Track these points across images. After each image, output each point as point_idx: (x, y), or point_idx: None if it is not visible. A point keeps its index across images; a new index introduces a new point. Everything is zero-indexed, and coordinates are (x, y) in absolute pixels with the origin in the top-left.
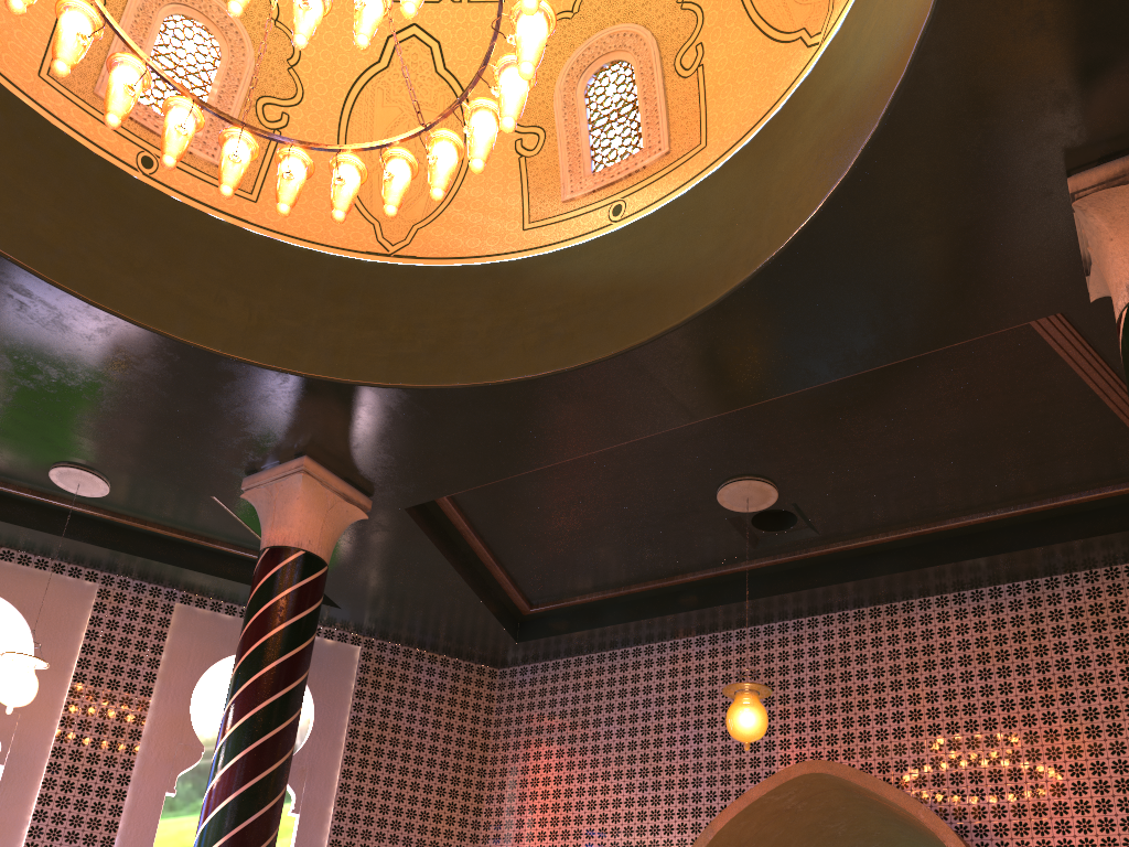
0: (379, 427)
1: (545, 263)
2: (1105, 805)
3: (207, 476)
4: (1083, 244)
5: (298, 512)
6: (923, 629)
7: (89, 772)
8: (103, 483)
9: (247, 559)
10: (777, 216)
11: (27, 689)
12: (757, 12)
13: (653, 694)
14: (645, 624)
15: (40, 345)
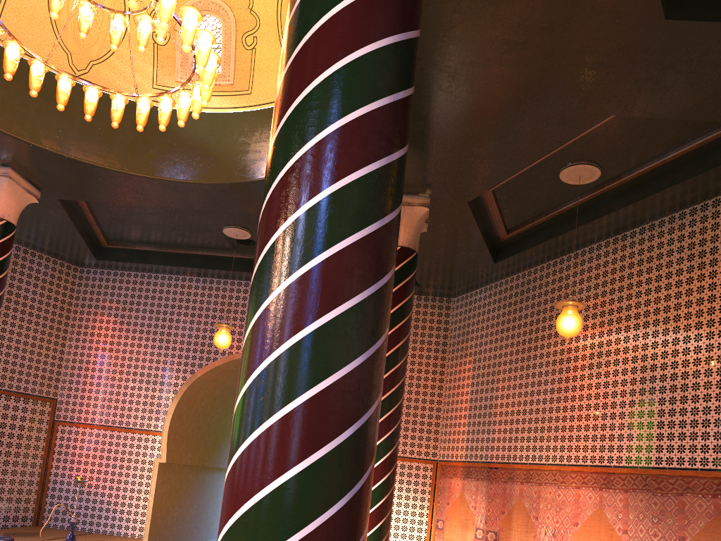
0: (61, 170)
1: None
2: None
3: None
4: None
5: (3, 198)
6: None
7: None
8: None
9: None
10: None
11: None
12: None
13: (170, 302)
14: (171, 268)
15: None
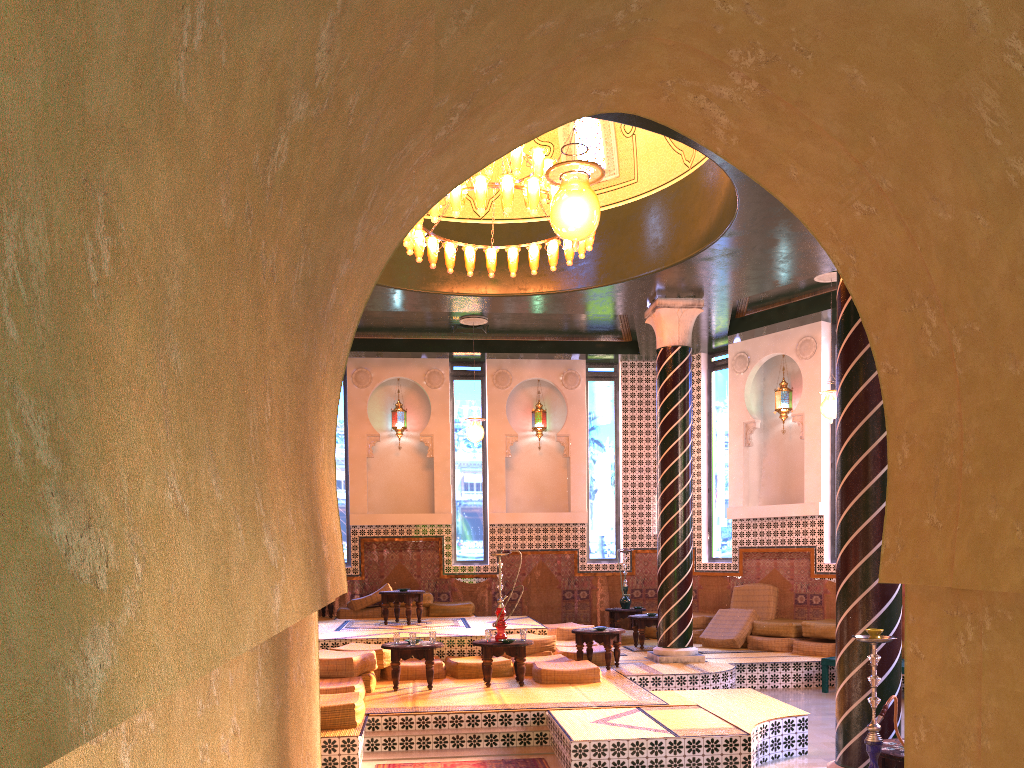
0: None
1: None
2: None
3: None
4: None
5: None
6: None
7: None
8: None
9: None
10: None
11: None
12: None
13: None
14: None
15: None
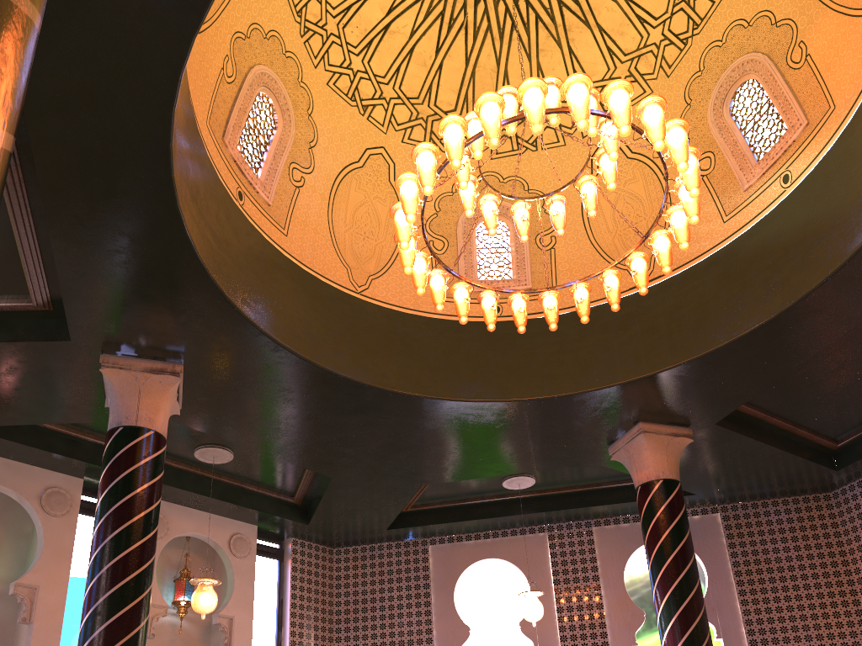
0: (679, 388)
1: (747, 237)
2: None
3: (587, 455)
4: None
5: (648, 457)
6: None
7: (584, 645)
8: (530, 478)
9: (624, 486)
10: None
11: (538, 610)
12: (836, 3)
13: None
14: None
15: (483, 430)
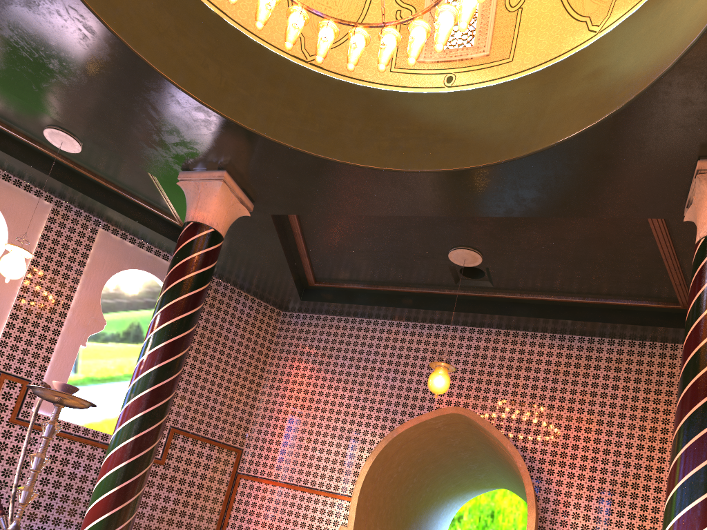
0: (278, 168)
1: (400, 98)
2: (595, 459)
3: (156, 164)
4: (692, 193)
5: (214, 204)
6: (529, 349)
7: (36, 324)
8: (78, 146)
9: (152, 213)
10: (547, 127)
11: (20, 270)
12: None
13: (373, 348)
14: (379, 309)
15: (84, 62)
